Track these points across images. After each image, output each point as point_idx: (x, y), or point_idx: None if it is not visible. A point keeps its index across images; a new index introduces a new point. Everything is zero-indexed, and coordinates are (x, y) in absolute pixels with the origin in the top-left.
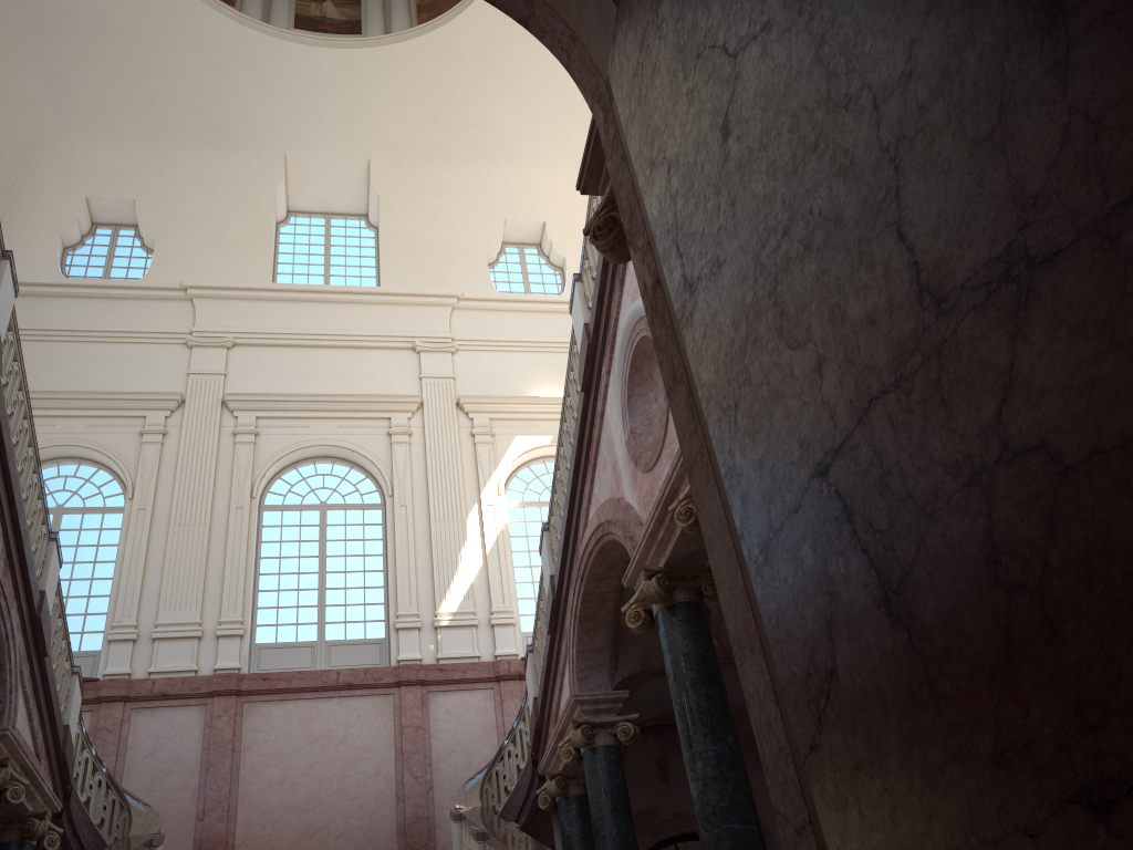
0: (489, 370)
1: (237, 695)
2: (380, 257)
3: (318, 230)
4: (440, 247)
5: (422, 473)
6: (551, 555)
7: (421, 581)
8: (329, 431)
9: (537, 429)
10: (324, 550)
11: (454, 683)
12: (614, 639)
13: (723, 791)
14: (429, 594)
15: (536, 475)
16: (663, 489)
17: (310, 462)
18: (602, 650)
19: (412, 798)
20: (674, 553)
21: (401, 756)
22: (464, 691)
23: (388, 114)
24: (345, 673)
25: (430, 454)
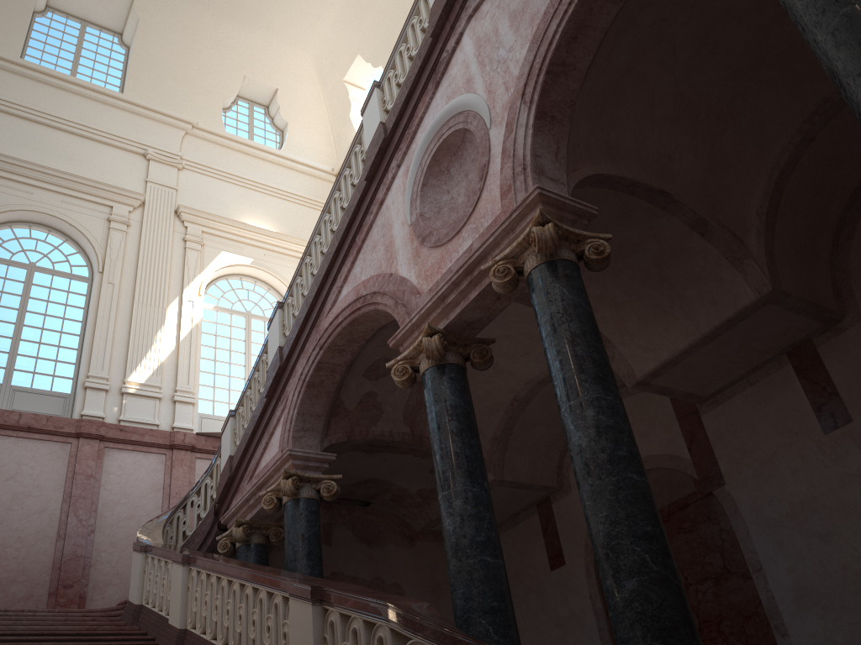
0: (208, 192)
1: None
2: (128, 71)
3: (72, 31)
4: (184, 80)
5: (133, 260)
6: (282, 329)
7: (115, 351)
8: (51, 202)
9: (241, 251)
10: (25, 305)
11: (131, 444)
12: (331, 408)
13: (479, 528)
14: (121, 364)
15: (232, 287)
16: (471, 254)
17: (26, 225)
18: (319, 416)
19: (73, 538)
20: (458, 318)
21: (68, 499)
22: (139, 452)
23: None
24: (28, 416)
25: (144, 246)
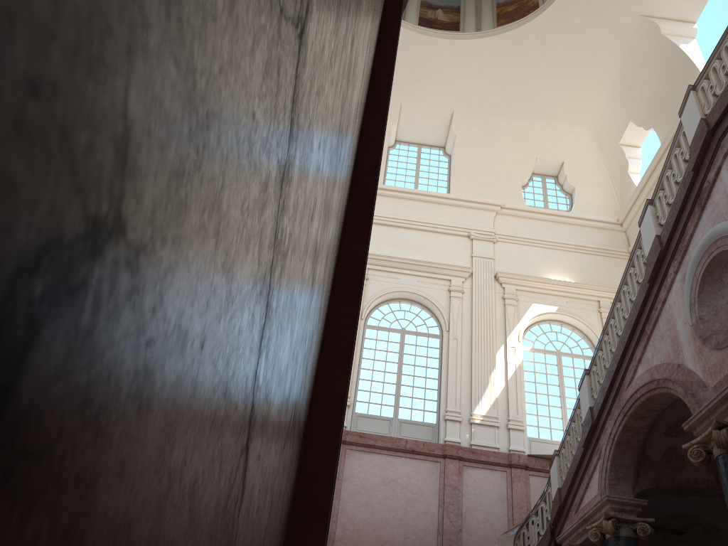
0: (517, 256)
1: (343, 443)
2: (451, 175)
3: (412, 154)
4: (491, 172)
5: (468, 319)
6: (590, 392)
7: (463, 390)
8: (411, 283)
9: (547, 301)
10: (401, 359)
11: (480, 463)
12: (639, 461)
13: None
14: (468, 400)
15: (543, 331)
16: None
17: (397, 301)
18: (629, 467)
19: (447, 534)
20: None
21: (442, 505)
22: (486, 469)
23: (471, 83)
24: (411, 442)
25: (475, 307)
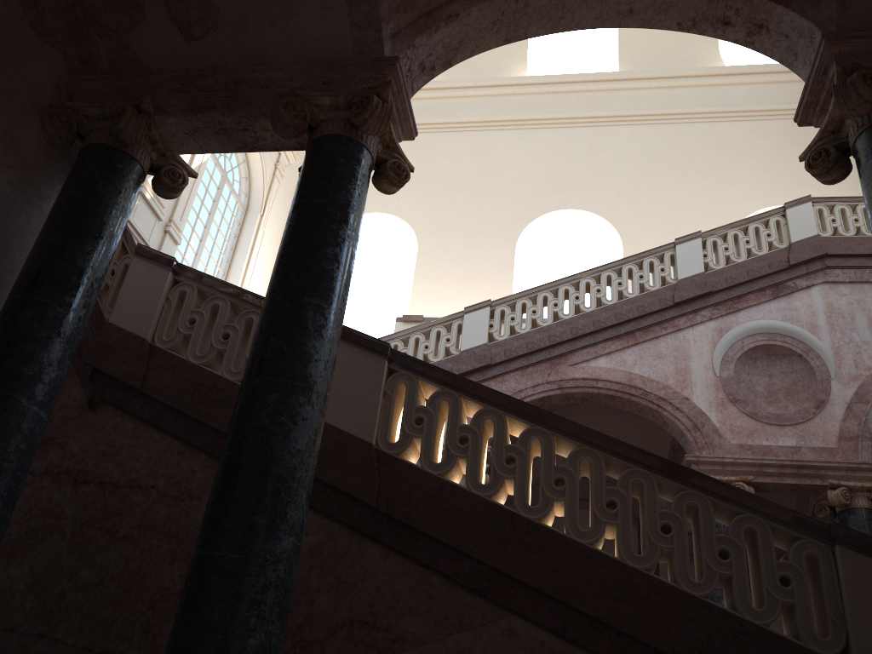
0: None
1: None
2: None
3: None
4: None
5: None
6: (488, 328)
7: None
8: None
9: None
10: None
11: None
12: None
13: None
14: None
15: None
16: (811, 460)
17: None
18: None
19: None
20: (762, 483)
21: None
22: None
23: None
24: None
25: None
